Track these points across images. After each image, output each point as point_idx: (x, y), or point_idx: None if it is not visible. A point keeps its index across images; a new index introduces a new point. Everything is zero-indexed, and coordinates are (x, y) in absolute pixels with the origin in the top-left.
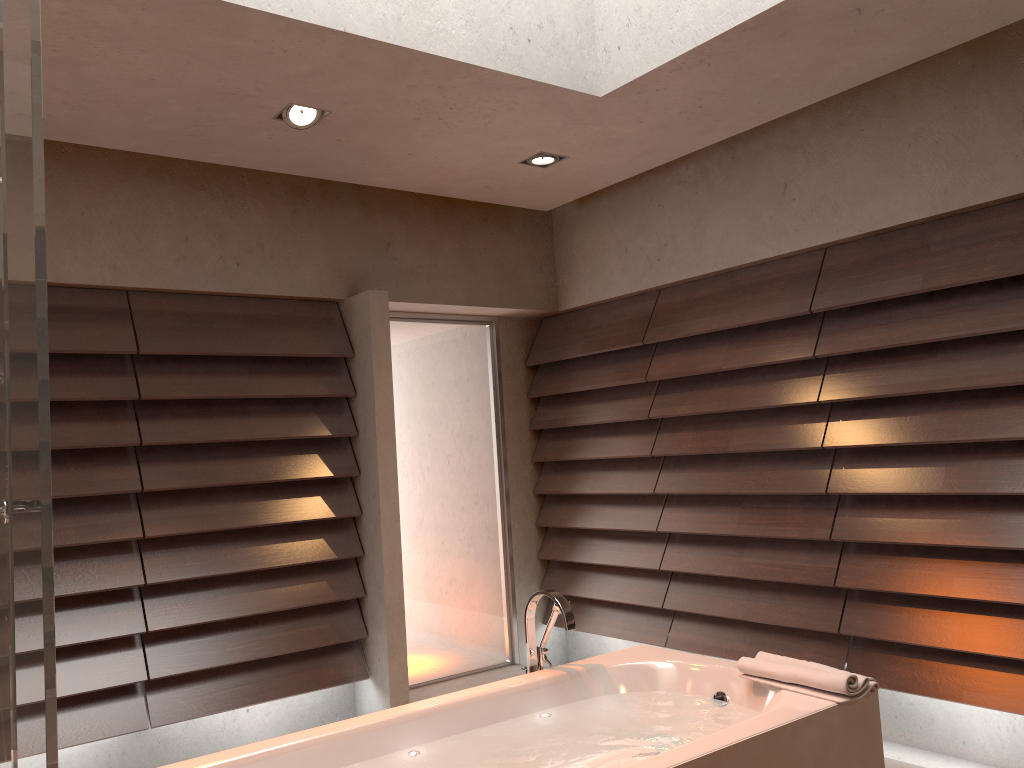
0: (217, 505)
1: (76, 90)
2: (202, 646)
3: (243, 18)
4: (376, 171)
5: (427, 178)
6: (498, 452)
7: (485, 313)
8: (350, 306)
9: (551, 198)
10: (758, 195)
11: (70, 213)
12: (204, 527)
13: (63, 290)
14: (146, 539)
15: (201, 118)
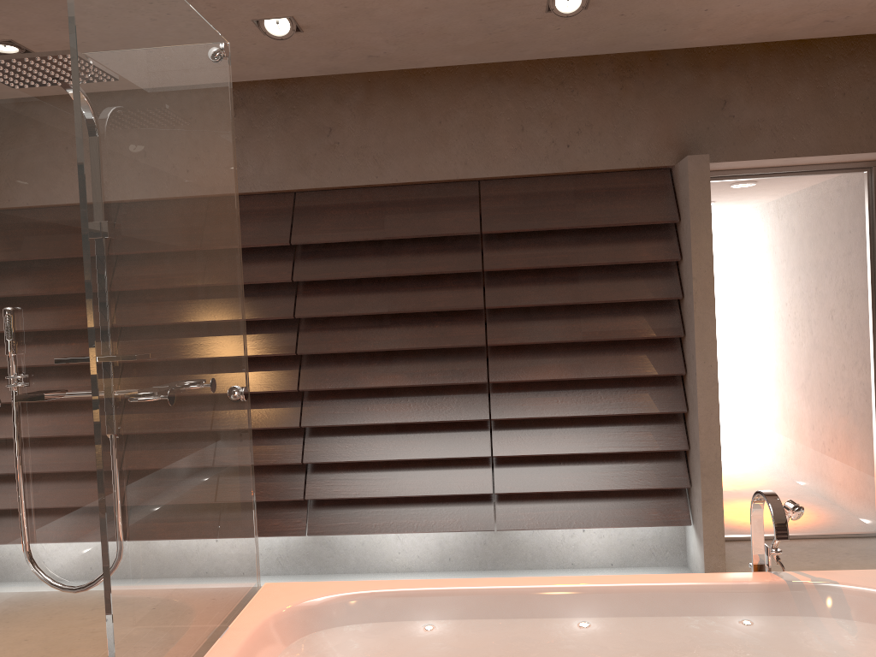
0: (549, 359)
1: (385, 30)
2: (537, 473)
3: None
4: (684, 33)
5: (746, 28)
6: (873, 312)
7: (857, 159)
8: (677, 172)
9: None
10: None
11: (431, 124)
12: (536, 377)
13: (431, 186)
14: (494, 383)
15: (489, 27)
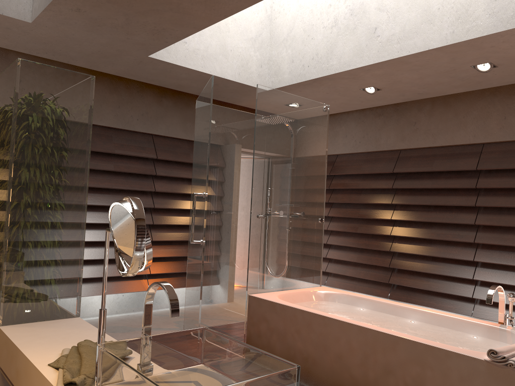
0: (509, 235)
1: (413, 85)
2: (497, 293)
3: (400, 60)
4: None
5: None
6: None
7: None
8: None
9: None
10: None
11: (459, 118)
12: (499, 243)
13: (459, 147)
14: (480, 244)
15: (458, 78)
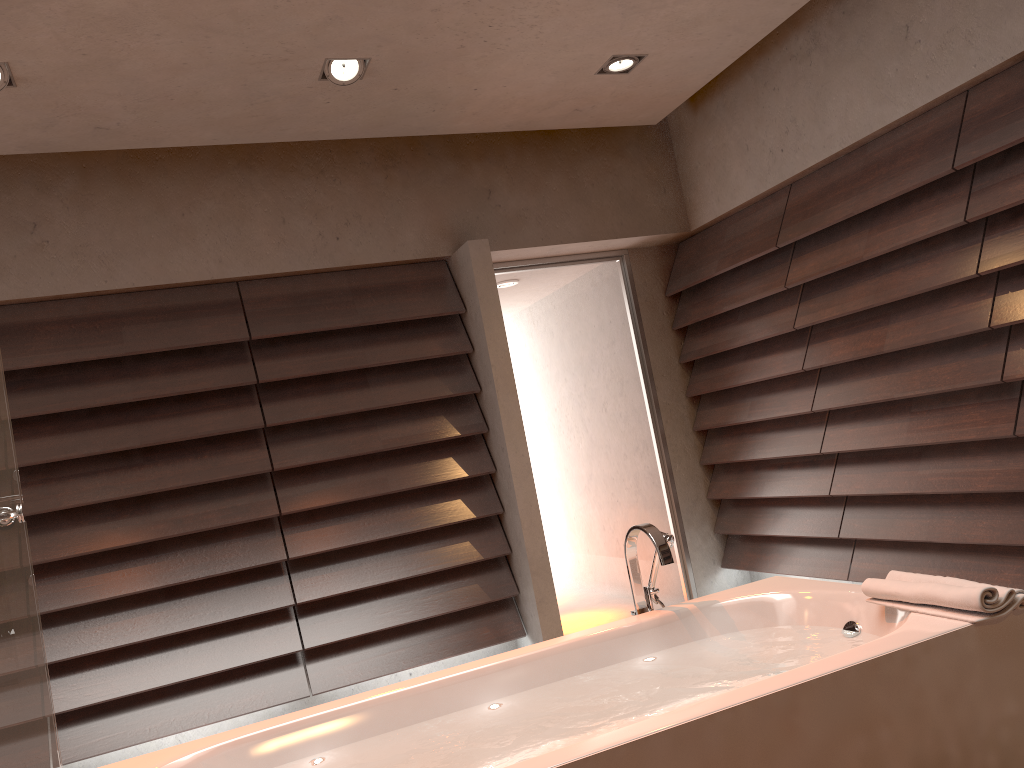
0: (348, 477)
1: (126, 92)
2: (352, 614)
3: None
4: (451, 116)
5: (508, 113)
6: (647, 392)
7: (610, 247)
8: (456, 261)
9: (653, 108)
10: (878, 48)
11: (172, 216)
12: (337, 499)
13: (178, 290)
14: (286, 516)
15: (252, 95)
